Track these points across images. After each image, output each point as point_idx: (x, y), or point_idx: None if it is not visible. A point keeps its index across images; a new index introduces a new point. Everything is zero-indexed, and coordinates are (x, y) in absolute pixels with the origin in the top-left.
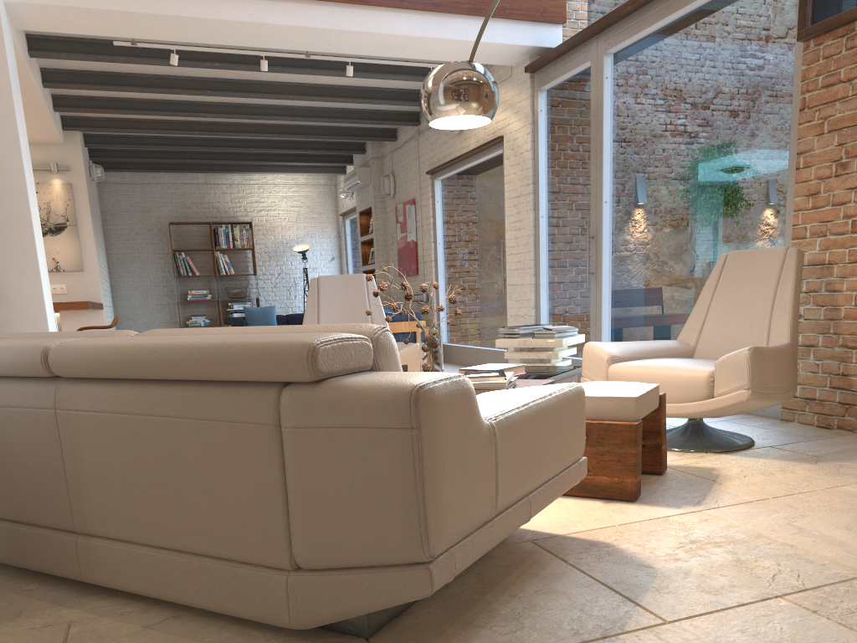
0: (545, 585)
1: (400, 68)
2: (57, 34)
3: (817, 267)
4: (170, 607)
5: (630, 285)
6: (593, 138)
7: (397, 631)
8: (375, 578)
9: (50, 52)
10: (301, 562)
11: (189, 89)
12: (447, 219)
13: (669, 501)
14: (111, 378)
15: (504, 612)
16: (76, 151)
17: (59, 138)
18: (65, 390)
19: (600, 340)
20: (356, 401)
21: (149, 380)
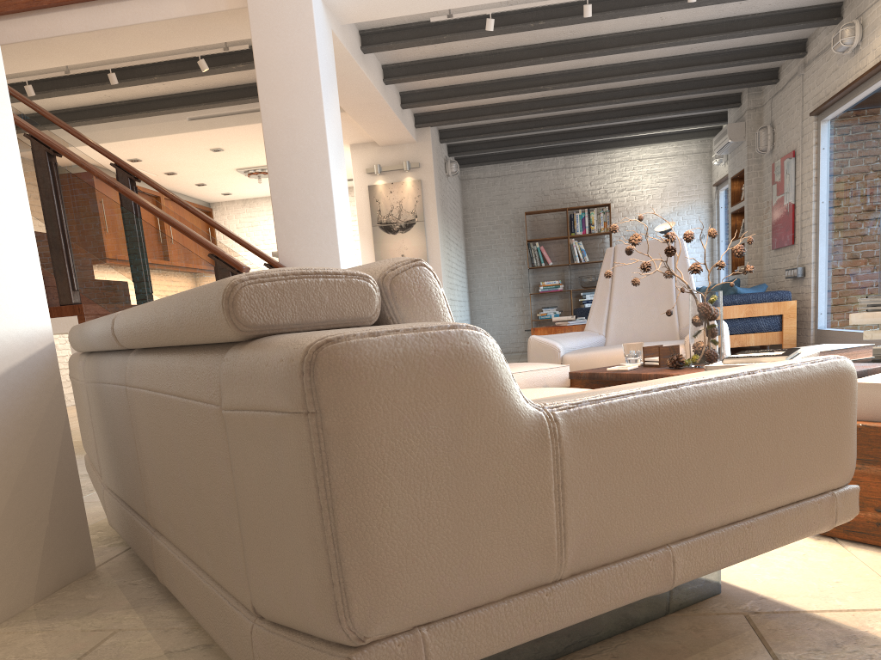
0: None
1: None
2: (385, 25)
3: None
4: None
5: None
6: None
7: None
8: (306, 655)
9: (379, 44)
10: (255, 608)
11: (521, 59)
12: (834, 170)
13: None
14: (155, 348)
15: None
16: (426, 147)
17: (410, 136)
18: (130, 364)
19: None
20: (260, 367)
21: (169, 349)
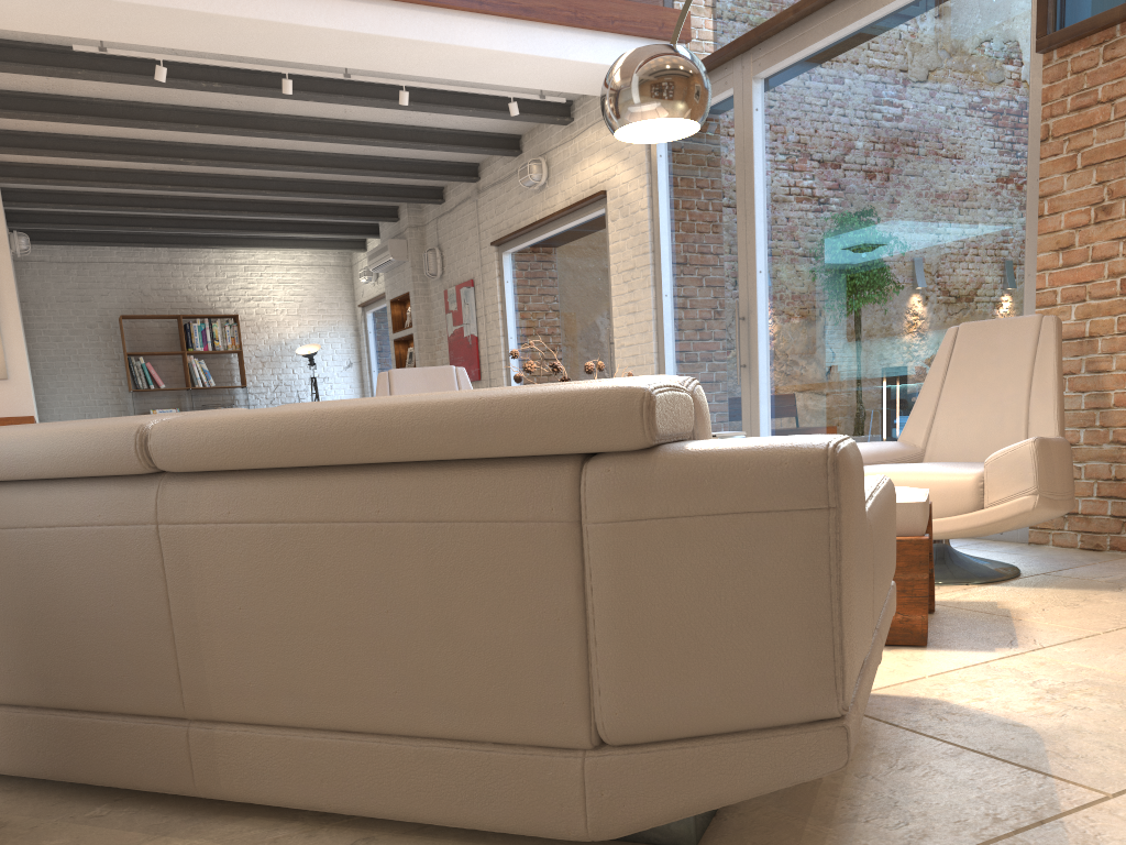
0: (895, 758)
1: (465, 99)
2: None
3: (1073, 342)
4: (348, 826)
5: (799, 379)
6: (740, 189)
7: (730, 835)
8: (747, 748)
9: None
10: (613, 733)
11: (169, 122)
12: (522, 305)
13: (970, 643)
14: (258, 470)
15: (867, 798)
16: None
17: None
18: (175, 493)
19: None
20: (729, 472)
21: (330, 468)
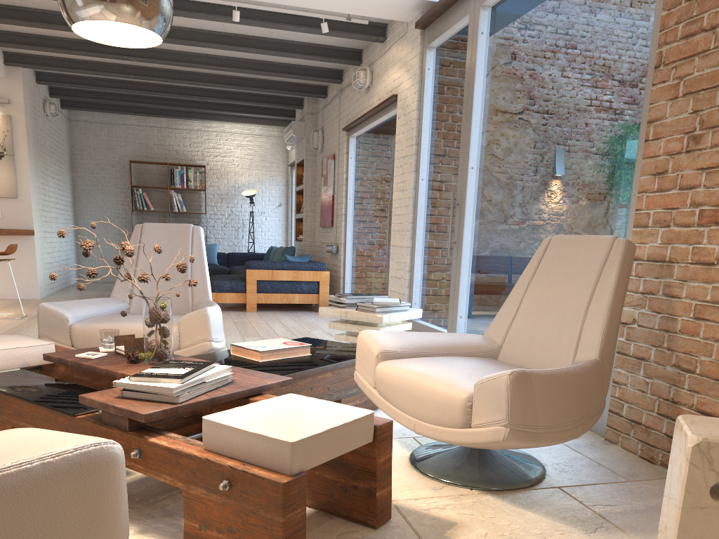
0: None
1: (301, 19)
2: None
3: (656, 264)
4: None
5: (486, 259)
6: (466, 98)
7: None
8: None
9: None
10: None
11: None
12: (357, 176)
13: None
14: None
15: None
16: (17, 85)
17: None
18: None
19: (456, 313)
20: None
21: None
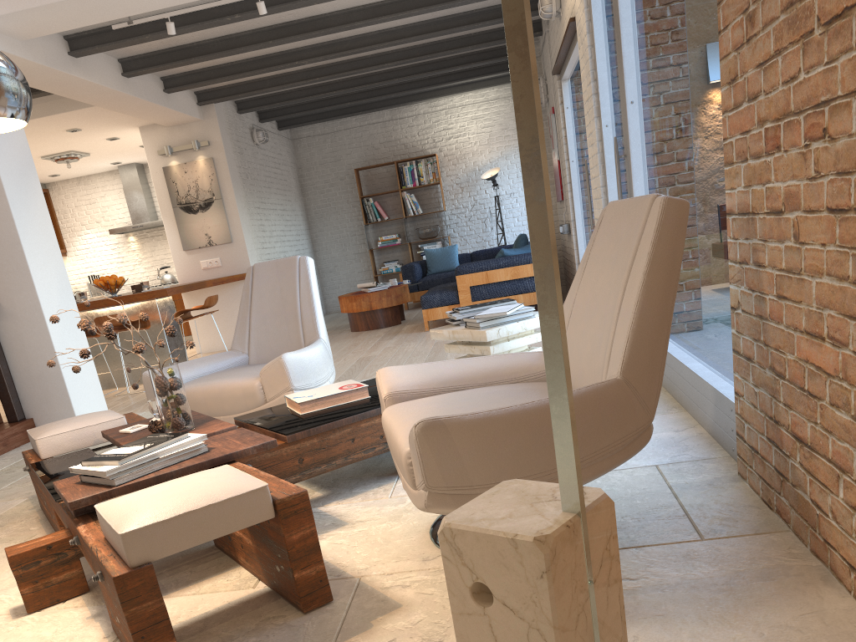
0: None
1: None
2: (87, 29)
3: (744, 218)
4: None
5: None
6: (614, 8)
7: None
8: None
9: (86, 48)
10: None
11: (253, 44)
12: (575, 130)
13: None
14: None
15: None
16: (213, 124)
17: (190, 116)
18: None
19: None
20: None
21: None
